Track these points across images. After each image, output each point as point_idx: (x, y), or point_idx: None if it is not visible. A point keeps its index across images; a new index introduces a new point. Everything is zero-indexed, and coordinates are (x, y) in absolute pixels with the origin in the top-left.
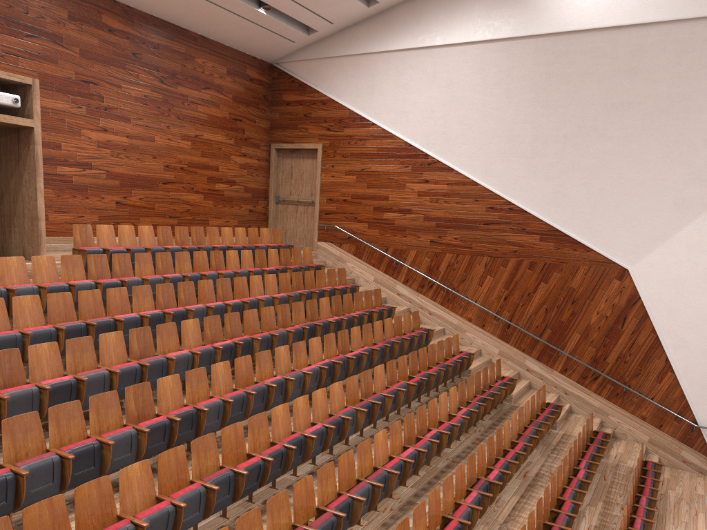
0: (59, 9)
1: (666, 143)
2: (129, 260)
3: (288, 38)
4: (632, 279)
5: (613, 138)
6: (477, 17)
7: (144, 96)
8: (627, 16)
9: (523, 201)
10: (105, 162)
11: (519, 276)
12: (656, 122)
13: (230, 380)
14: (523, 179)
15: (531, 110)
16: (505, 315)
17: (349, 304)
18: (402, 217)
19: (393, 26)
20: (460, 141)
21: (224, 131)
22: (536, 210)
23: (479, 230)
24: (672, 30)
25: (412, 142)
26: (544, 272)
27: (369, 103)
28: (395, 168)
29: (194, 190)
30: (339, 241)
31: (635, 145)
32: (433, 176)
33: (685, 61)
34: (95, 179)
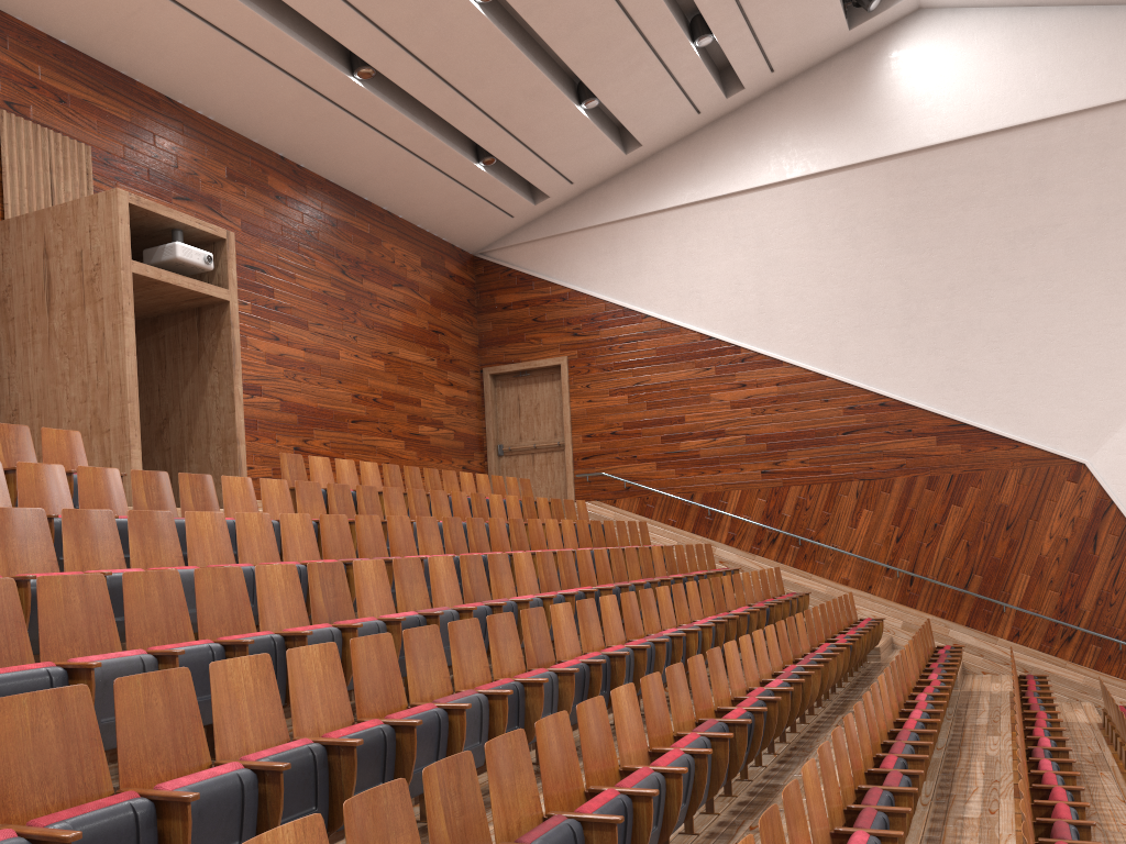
0: (215, 163)
1: (1107, 273)
2: (377, 496)
3: (507, 210)
4: (1094, 477)
5: (1025, 278)
6: (791, 147)
7: (323, 292)
8: (1016, 114)
9: (900, 391)
10: (278, 386)
11: (914, 501)
12: (1086, 247)
13: (621, 627)
14: (895, 358)
15: (894, 259)
16: (902, 565)
17: (682, 561)
18: (711, 443)
19: (663, 177)
20: (788, 319)
21: (423, 348)
22: (923, 399)
23: (838, 443)
24: (1084, 122)
25: (712, 333)
26: (953, 489)
27: (635, 287)
28: (689, 373)
29: (392, 433)
30: (611, 496)
31: (1061, 283)
32: (751, 376)
33: (1113, 159)
34: (266, 411)
